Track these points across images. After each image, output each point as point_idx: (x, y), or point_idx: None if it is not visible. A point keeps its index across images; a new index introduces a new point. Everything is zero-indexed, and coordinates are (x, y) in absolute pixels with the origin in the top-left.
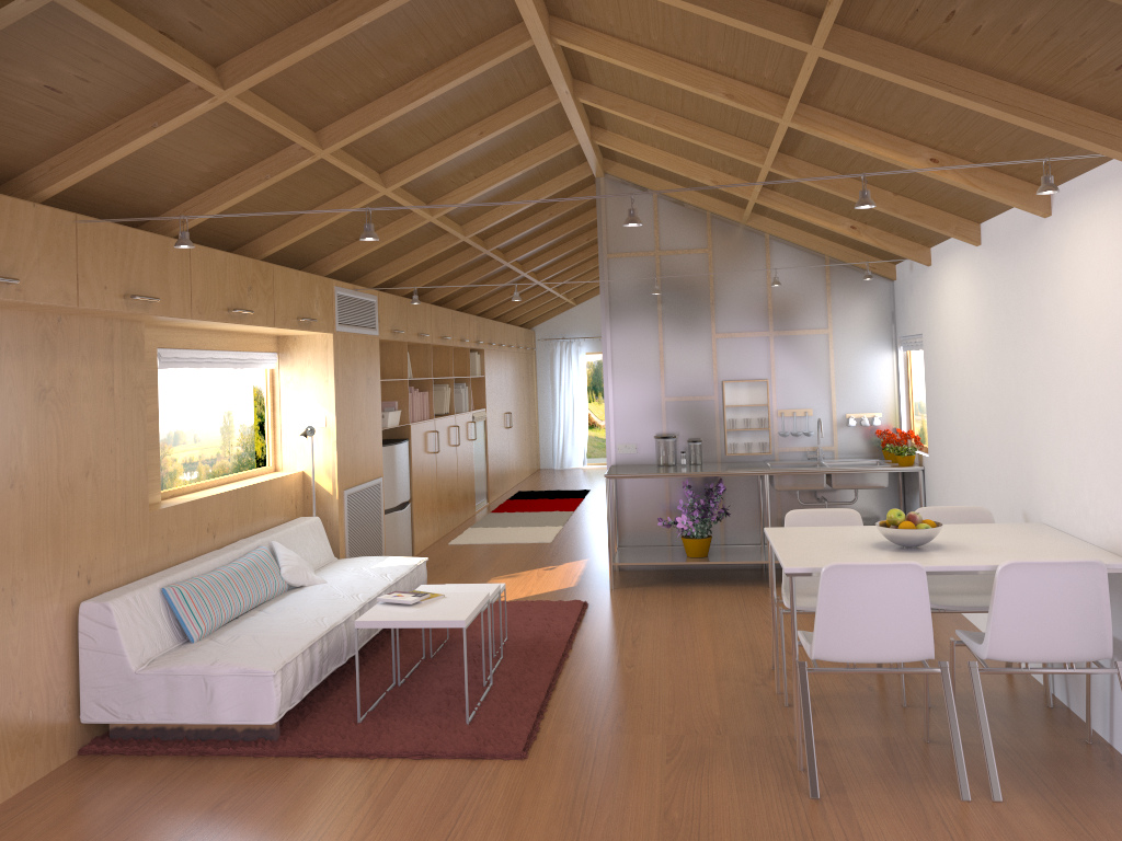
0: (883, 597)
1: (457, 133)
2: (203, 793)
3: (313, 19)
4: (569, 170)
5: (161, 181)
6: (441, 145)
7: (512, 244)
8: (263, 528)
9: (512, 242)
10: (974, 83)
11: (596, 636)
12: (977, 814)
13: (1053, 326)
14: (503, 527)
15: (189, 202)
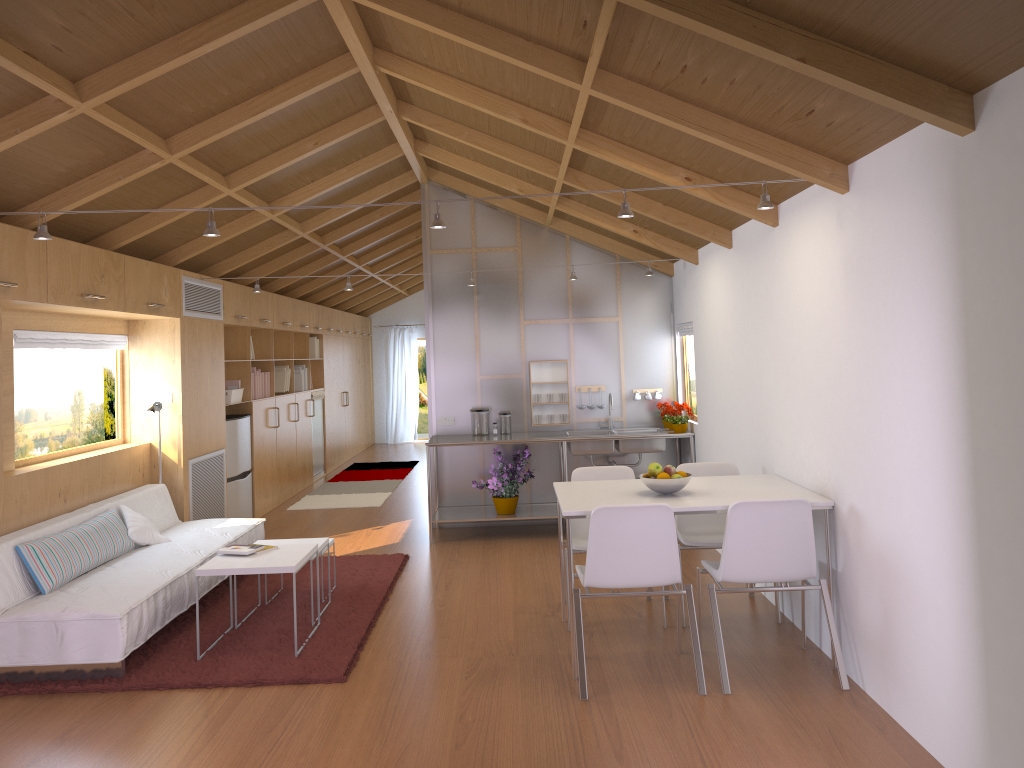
0: (640, 533)
1: (294, 142)
2: (53, 723)
3: (164, 45)
4: (397, 176)
5: (21, 179)
6: (280, 152)
7: (347, 240)
8: (112, 494)
9: (347, 238)
10: (707, 121)
11: (414, 582)
12: (710, 704)
13: (780, 314)
14: (338, 494)
15: (46, 198)
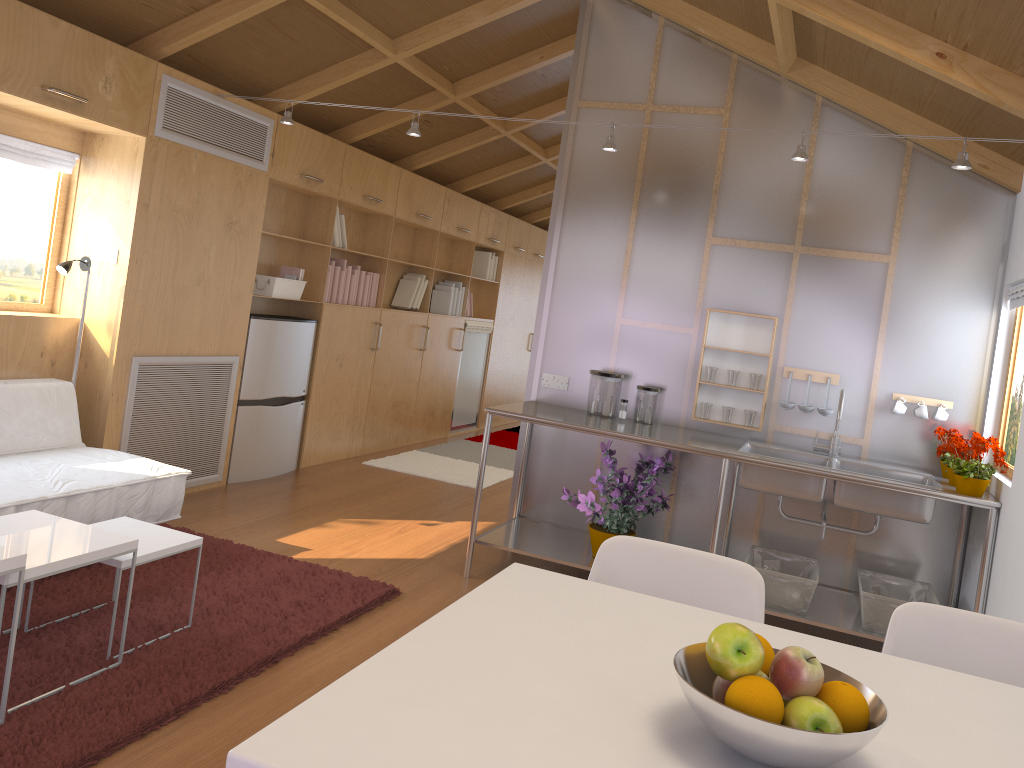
0: None
1: None
2: None
3: None
4: None
5: None
6: None
7: (510, 106)
8: None
9: (507, 102)
10: None
11: (328, 661)
12: None
13: None
14: (453, 458)
15: None
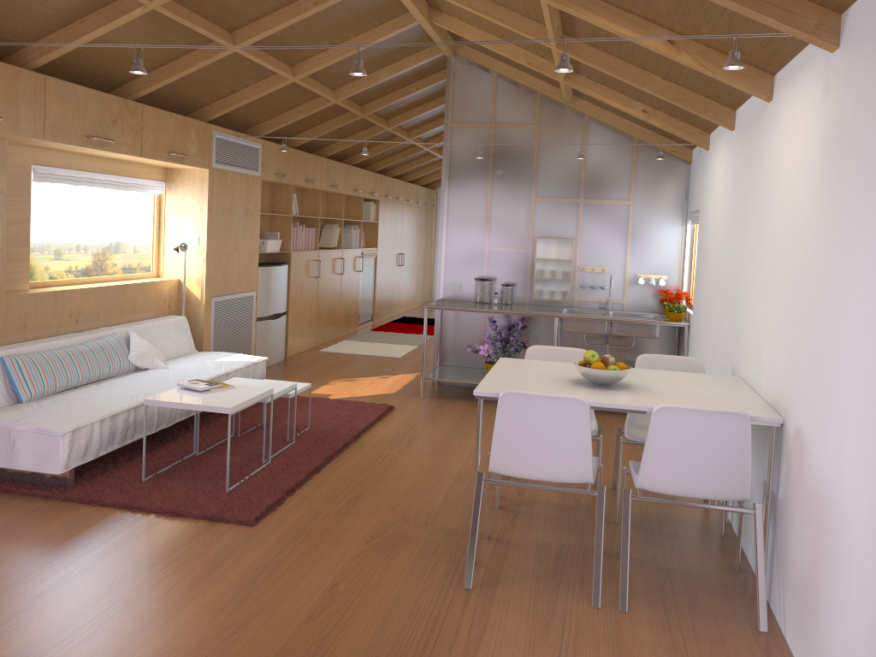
0: (550, 425)
1: (295, 1)
2: None
3: None
4: (425, 49)
5: (6, 17)
6: (281, 11)
7: (391, 113)
8: (132, 320)
9: (390, 111)
10: None
11: (382, 434)
12: (598, 620)
13: (763, 202)
14: (371, 342)
15: (43, 40)
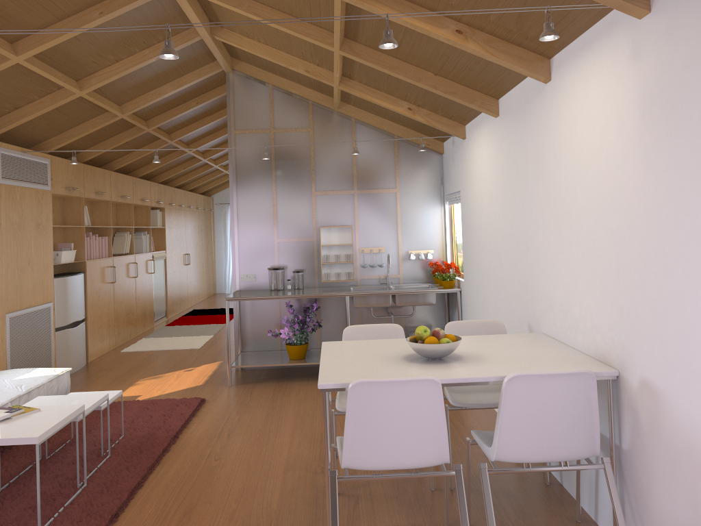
0: (404, 410)
1: (80, 11)
2: None
3: None
4: (205, 65)
5: None
6: (66, 21)
7: (173, 127)
8: None
9: (173, 125)
10: None
11: (200, 430)
12: None
13: (552, 172)
14: (169, 337)
15: None
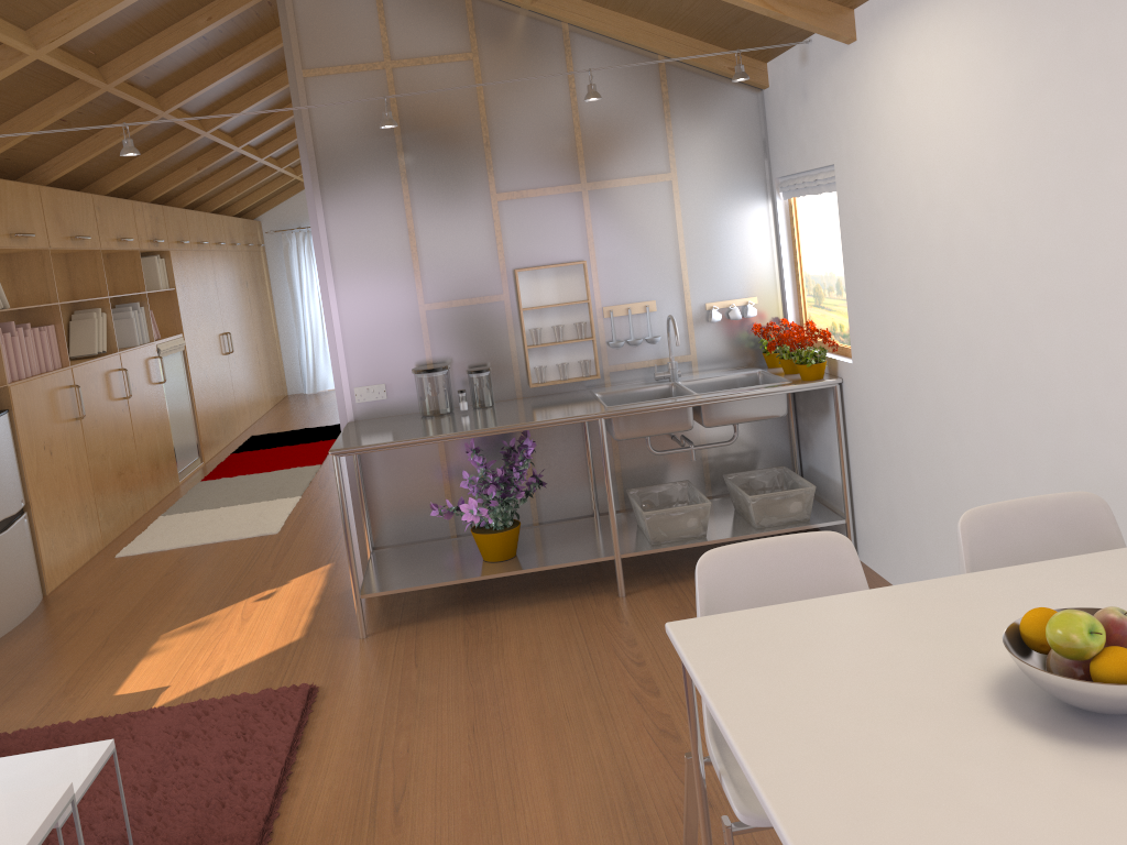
0: None
1: None
2: None
3: None
4: None
5: None
6: None
7: (164, 81)
8: None
9: (162, 76)
10: None
11: (323, 800)
12: None
13: None
14: (212, 508)
15: None
